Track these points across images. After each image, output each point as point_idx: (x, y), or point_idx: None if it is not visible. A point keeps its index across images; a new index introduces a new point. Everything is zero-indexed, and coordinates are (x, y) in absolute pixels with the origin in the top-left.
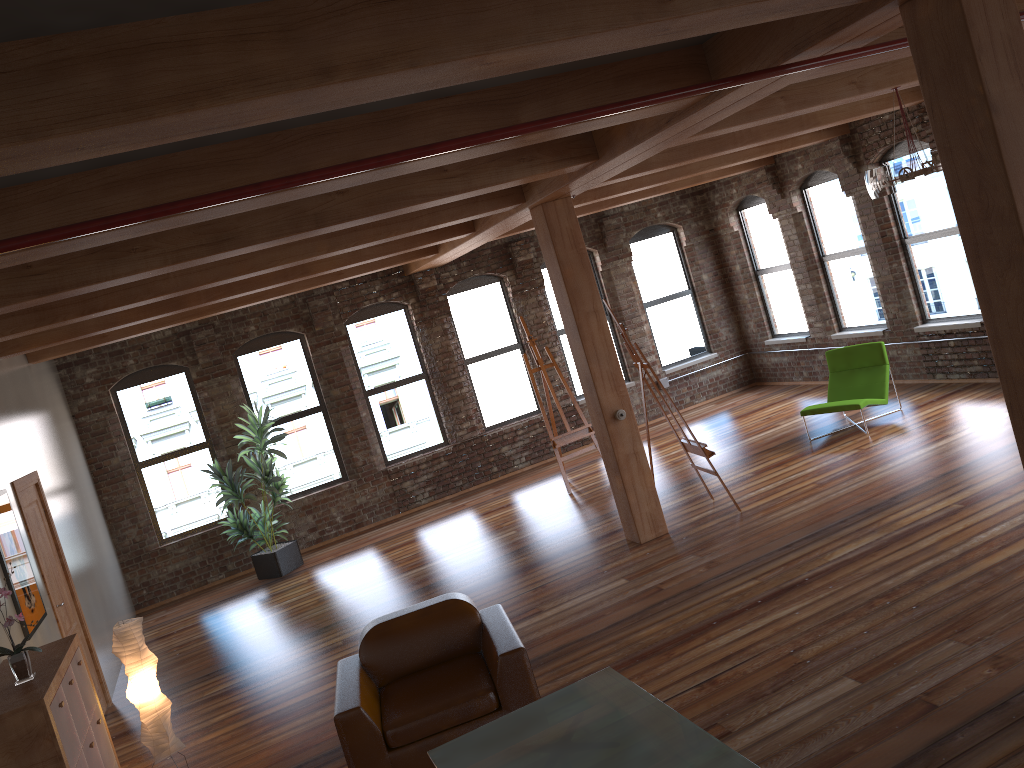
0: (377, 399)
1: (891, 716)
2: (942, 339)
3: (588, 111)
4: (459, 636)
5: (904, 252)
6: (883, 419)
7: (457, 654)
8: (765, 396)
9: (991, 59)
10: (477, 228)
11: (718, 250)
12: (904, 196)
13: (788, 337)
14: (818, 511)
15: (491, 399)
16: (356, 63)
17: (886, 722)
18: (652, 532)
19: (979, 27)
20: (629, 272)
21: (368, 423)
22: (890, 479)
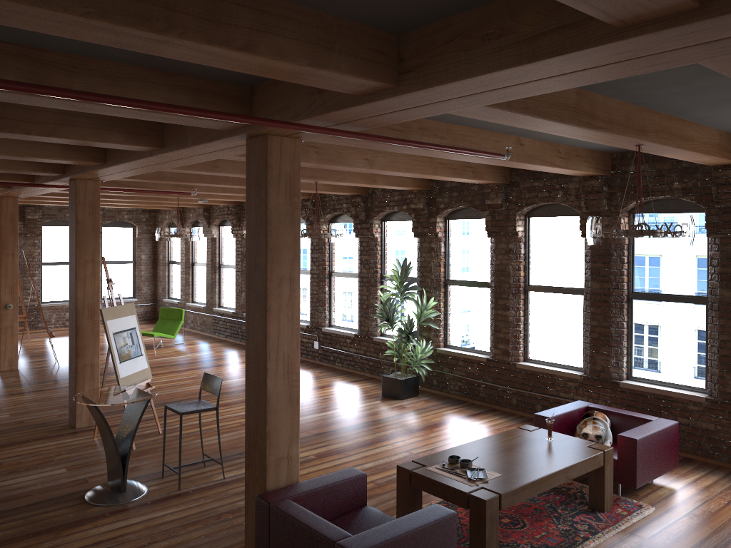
0: None
1: (5, 423)
2: (220, 316)
3: None
4: None
5: (219, 271)
6: (171, 346)
7: None
8: (149, 327)
9: (82, 207)
10: None
11: (156, 244)
12: (224, 244)
13: (173, 300)
14: None
15: None
16: None
17: (1, 424)
18: (8, 367)
19: (81, 196)
20: None
21: None
22: None
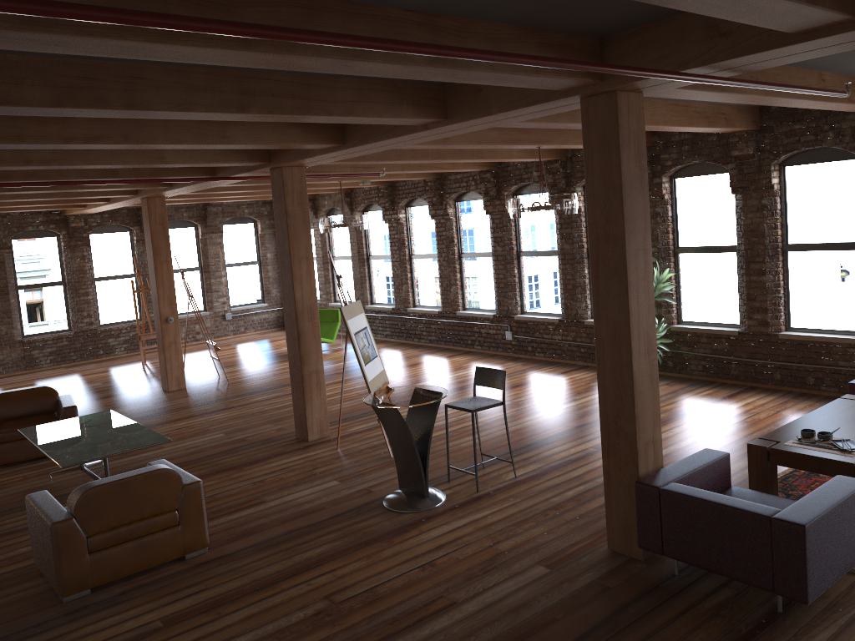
0: (25, 292)
1: (227, 442)
2: (376, 314)
3: (141, 180)
4: (45, 404)
5: (368, 263)
6: (330, 351)
7: (43, 412)
8: None
9: (291, 198)
10: (111, 200)
11: None
12: (372, 233)
13: None
14: (263, 384)
15: (108, 306)
16: (40, 161)
17: (224, 443)
18: (176, 386)
19: (288, 186)
20: (219, 243)
21: (15, 307)
22: None
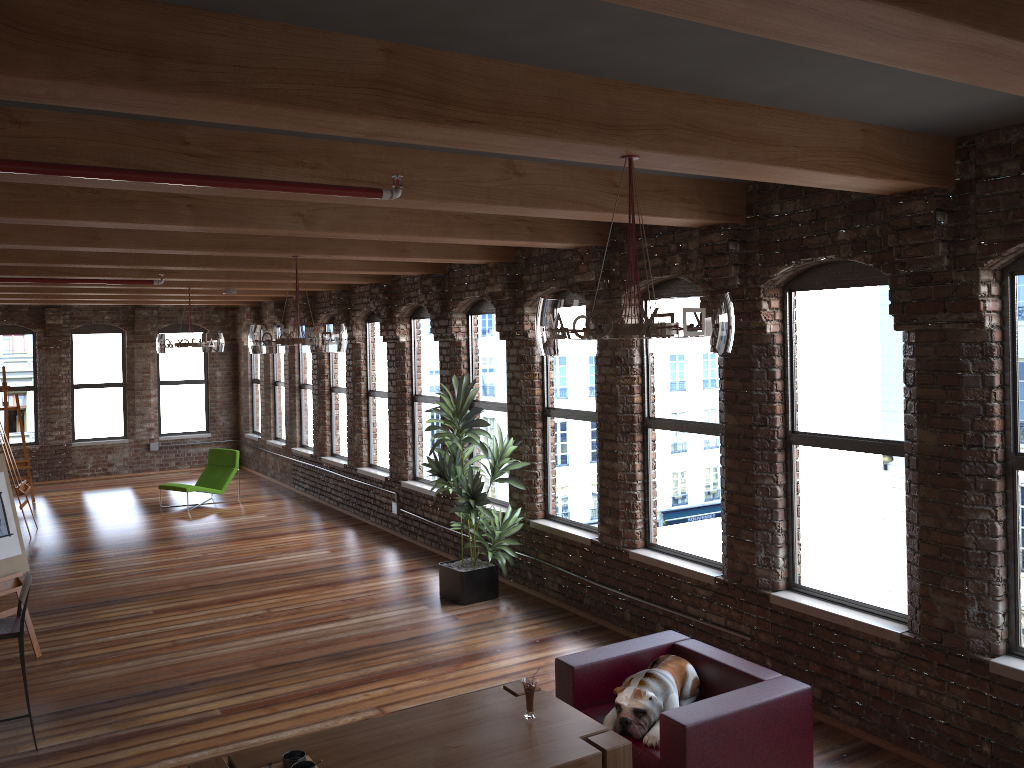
0: None
1: None
2: (298, 460)
3: None
4: None
5: (300, 393)
6: (218, 504)
7: None
8: None
9: None
10: None
11: (237, 356)
12: (305, 354)
13: (256, 435)
14: (59, 545)
15: None
16: None
17: None
18: None
19: None
20: (151, 354)
21: None
22: (128, 537)
